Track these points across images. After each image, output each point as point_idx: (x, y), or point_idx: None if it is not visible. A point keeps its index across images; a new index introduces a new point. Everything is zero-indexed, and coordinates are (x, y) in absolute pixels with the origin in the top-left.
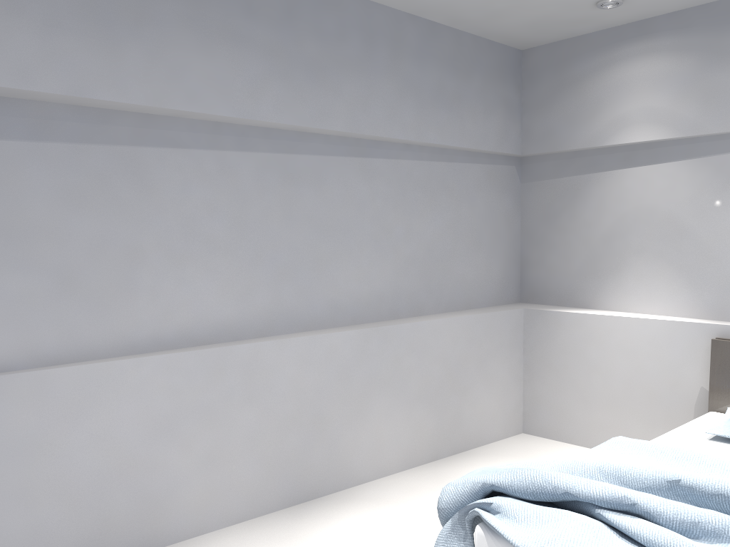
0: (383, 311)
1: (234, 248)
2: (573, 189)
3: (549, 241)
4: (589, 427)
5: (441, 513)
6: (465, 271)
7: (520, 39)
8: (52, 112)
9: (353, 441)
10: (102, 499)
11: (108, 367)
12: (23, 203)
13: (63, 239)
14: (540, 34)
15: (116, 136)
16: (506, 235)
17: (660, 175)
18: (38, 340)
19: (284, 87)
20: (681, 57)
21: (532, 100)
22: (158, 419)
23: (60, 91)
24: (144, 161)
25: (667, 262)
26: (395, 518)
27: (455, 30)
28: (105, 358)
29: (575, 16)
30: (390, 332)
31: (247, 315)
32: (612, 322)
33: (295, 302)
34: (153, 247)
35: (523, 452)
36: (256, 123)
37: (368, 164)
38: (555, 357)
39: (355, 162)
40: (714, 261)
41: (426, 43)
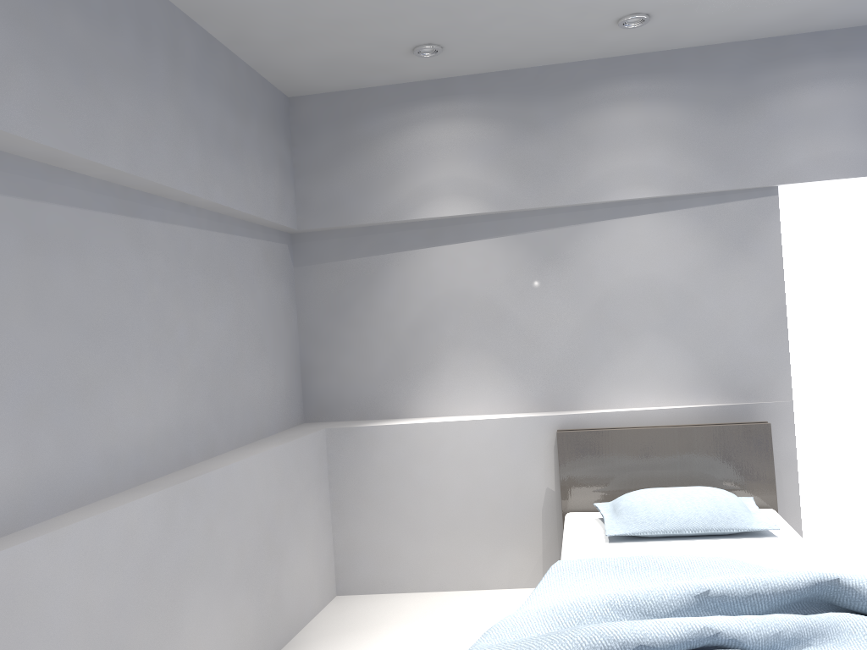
0: (172, 457)
1: None
2: (367, 273)
3: (340, 340)
4: (425, 566)
5: None
6: (254, 385)
7: (298, 81)
8: None
9: None
10: None
11: None
12: None
13: None
14: (325, 78)
15: None
16: (286, 335)
17: (472, 254)
18: None
19: (40, 81)
20: (487, 124)
21: (309, 161)
22: None
23: None
24: None
25: (489, 352)
26: None
27: (231, 52)
28: None
29: (380, 61)
30: (199, 486)
31: None
32: (441, 429)
33: (56, 460)
34: None
35: (361, 620)
36: None
37: (140, 228)
38: (374, 486)
39: (124, 223)
40: (539, 346)
41: (205, 62)
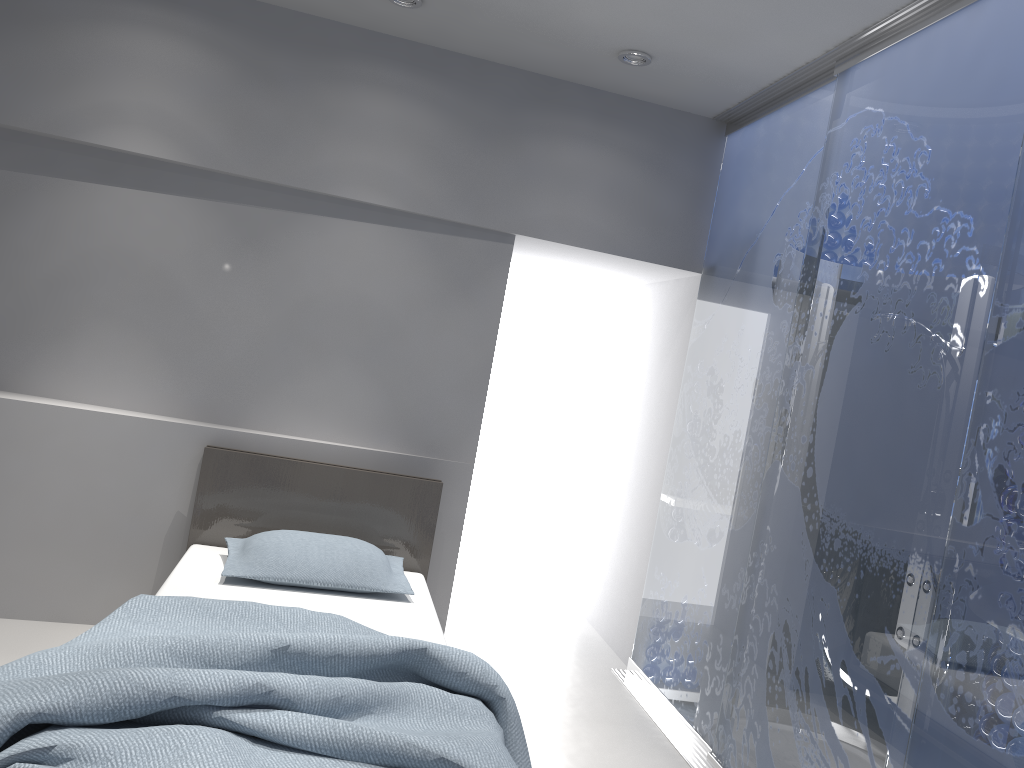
0: None
1: None
2: (3, 192)
3: None
4: None
5: None
6: None
7: None
8: None
9: None
10: None
11: None
12: None
13: None
14: None
15: None
16: None
17: (154, 209)
18: None
19: None
20: (212, 56)
21: None
22: None
23: None
24: None
25: (146, 335)
26: None
27: None
28: None
29: None
30: None
31: None
32: (56, 416)
33: None
34: None
35: None
36: None
37: None
38: None
39: None
40: (212, 342)
41: None
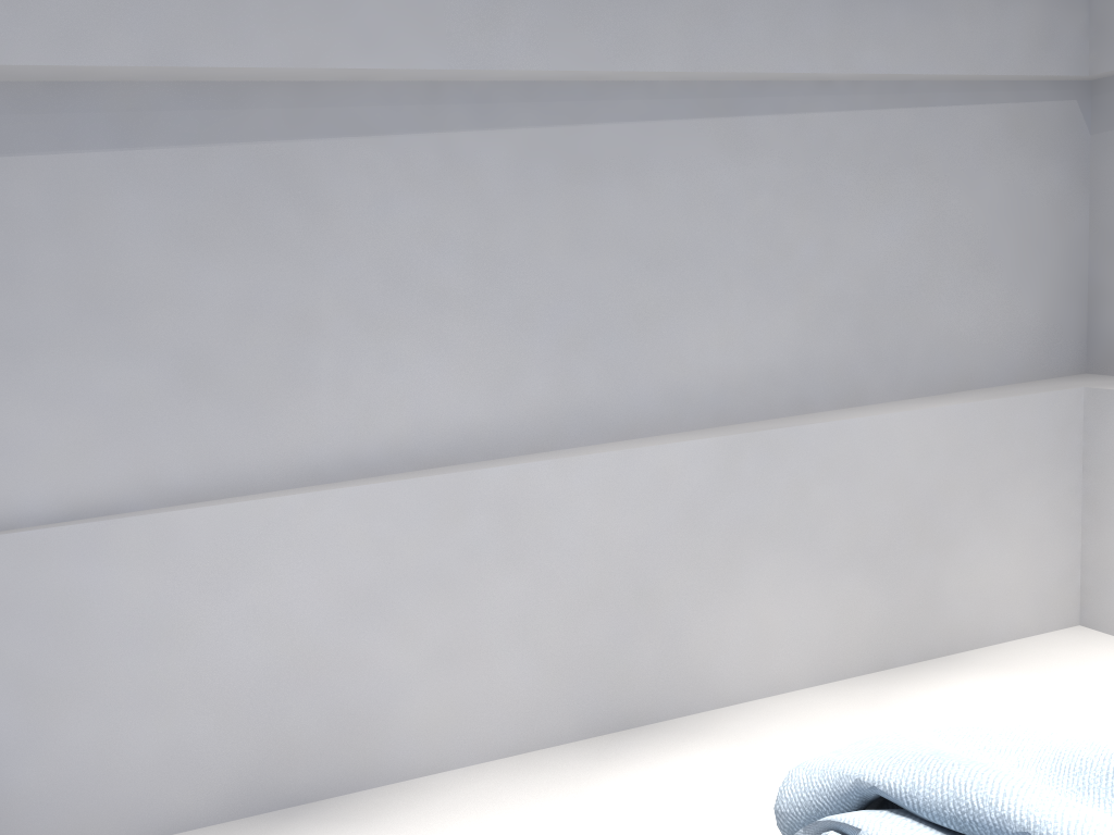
0: (777, 400)
1: (479, 302)
2: None
3: None
4: None
5: (780, 820)
6: (958, 317)
7: None
8: (147, 98)
9: (714, 633)
10: (273, 710)
11: (267, 508)
12: (116, 251)
13: (184, 305)
14: None
15: (257, 126)
16: (1054, 242)
17: None
18: (159, 466)
19: (549, 1)
20: None
21: None
22: (355, 589)
23: (136, 61)
24: (308, 164)
25: None
26: (768, 781)
27: None
28: (267, 492)
29: None
30: (783, 440)
31: (510, 415)
32: None
33: (600, 390)
34: (334, 309)
35: (1068, 667)
36: (502, 76)
37: (738, 128)
38: None
39: (711, 127)
40: None
41: None
